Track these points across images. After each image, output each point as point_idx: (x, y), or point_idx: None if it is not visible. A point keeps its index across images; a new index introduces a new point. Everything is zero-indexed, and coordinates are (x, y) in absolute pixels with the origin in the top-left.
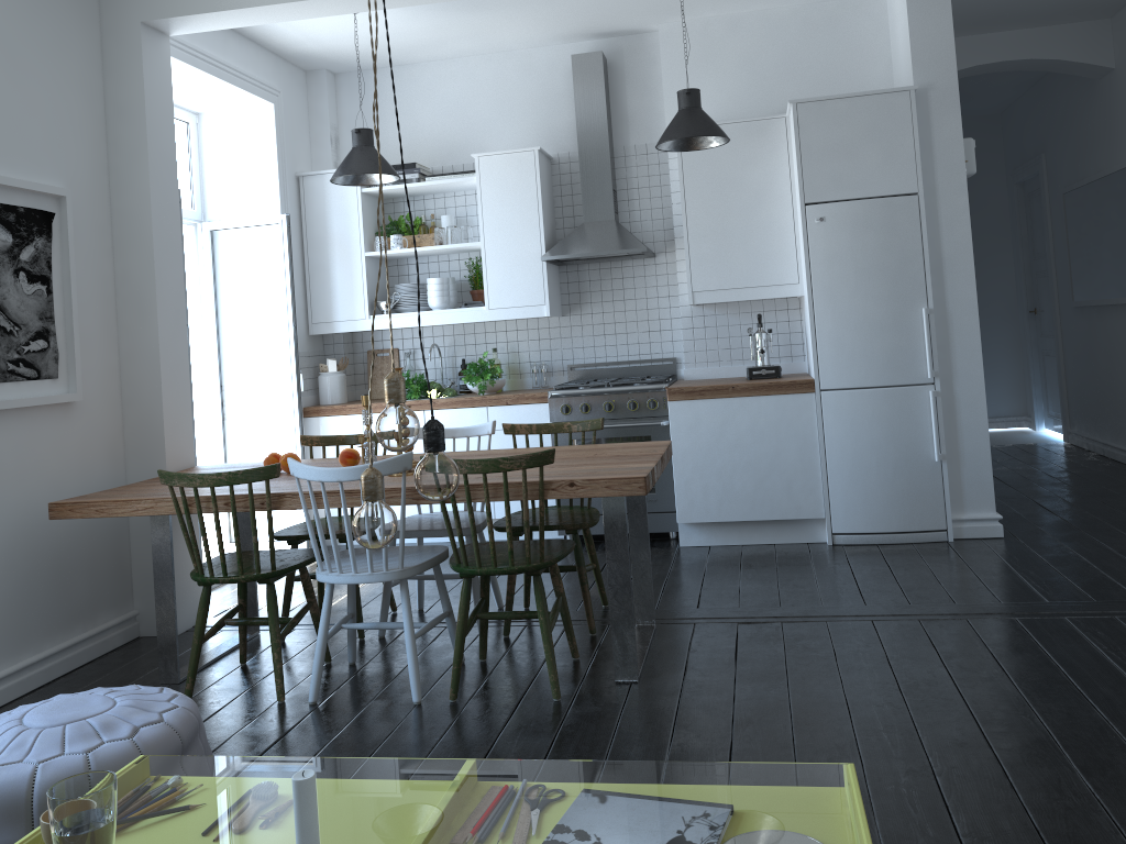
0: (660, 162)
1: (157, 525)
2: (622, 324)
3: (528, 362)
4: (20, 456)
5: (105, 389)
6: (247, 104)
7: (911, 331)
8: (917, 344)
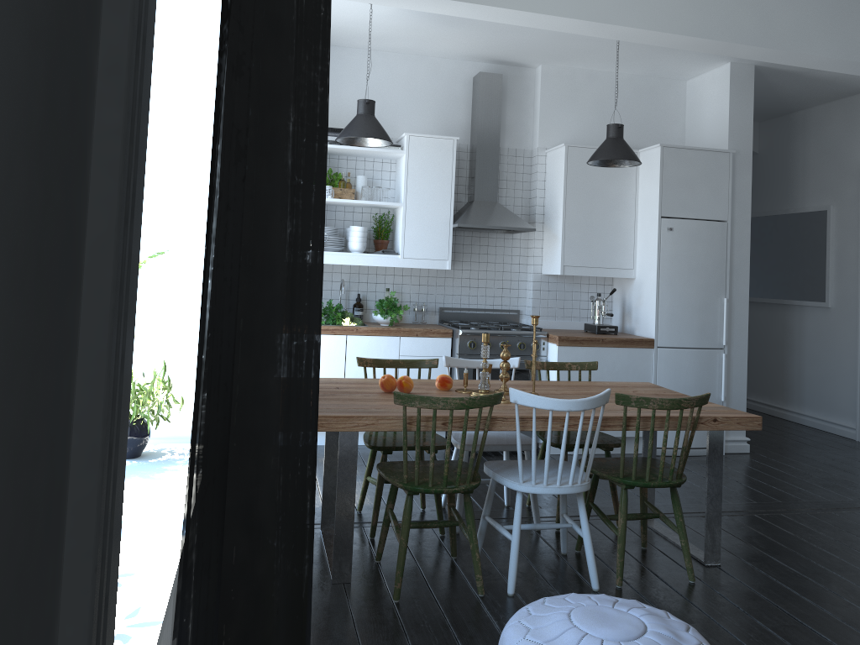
0: (524, 164)
1: (346, 439)
2: (484, 281)
3: (408, 301)
4: None
5: None
6: None
7: (715, 312)
8: (717, 321)
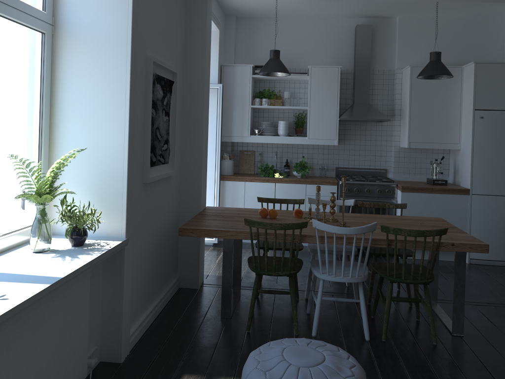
0: (389, 78)
1: (226, 242)
2: (363, 151)
3: (316, 163)
4: (158, 202)
5: (177, 168)
6: None
7: None
8: None
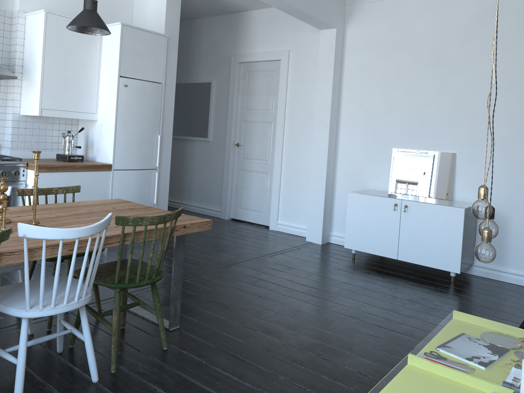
0: (5, 22)
1: None
2: None
3: None
4: None
5: None
6: None
7: (153, 145)
8: (154, 151)
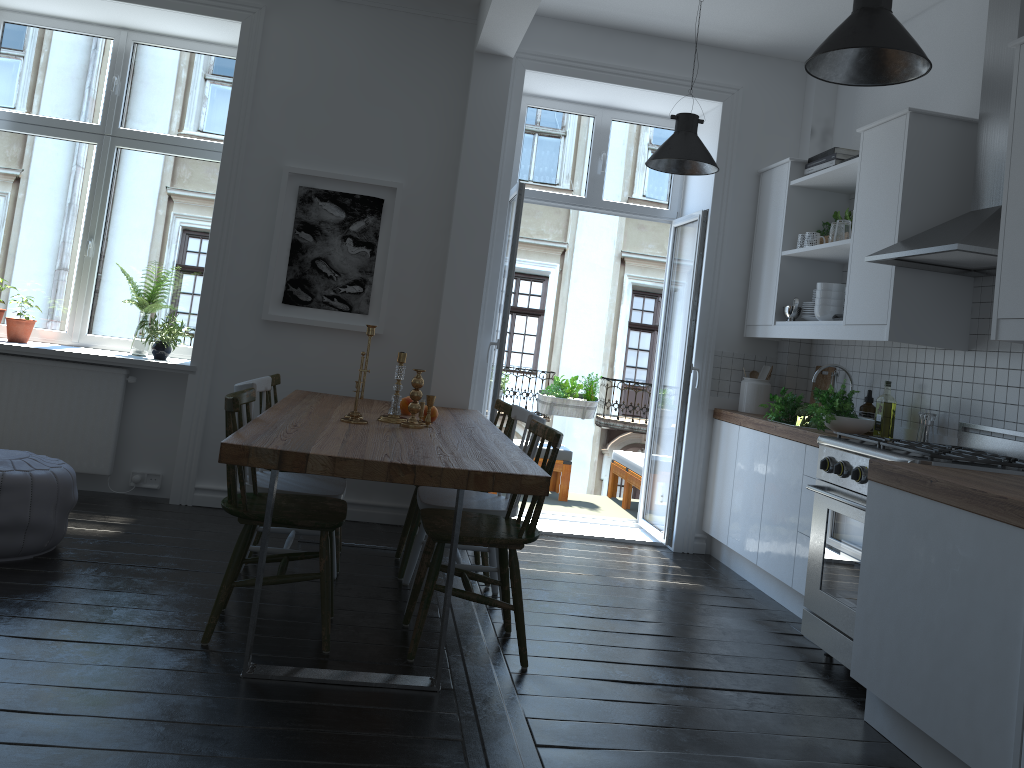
0: None
1: None
2: None
3: (928, 408)
4: (322, 360)
5: (416, 332)
6: (704, 106)
7: None
8: None
